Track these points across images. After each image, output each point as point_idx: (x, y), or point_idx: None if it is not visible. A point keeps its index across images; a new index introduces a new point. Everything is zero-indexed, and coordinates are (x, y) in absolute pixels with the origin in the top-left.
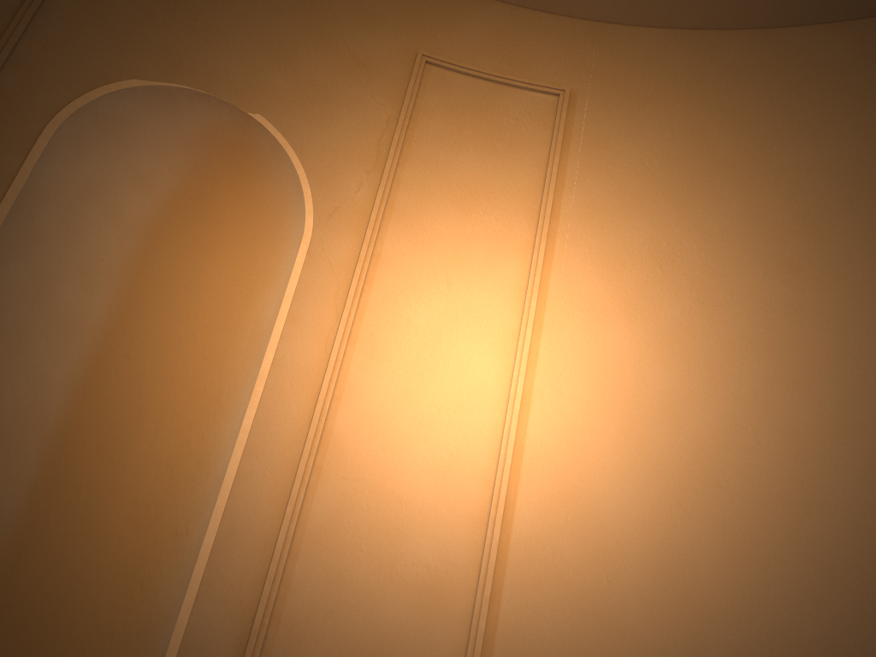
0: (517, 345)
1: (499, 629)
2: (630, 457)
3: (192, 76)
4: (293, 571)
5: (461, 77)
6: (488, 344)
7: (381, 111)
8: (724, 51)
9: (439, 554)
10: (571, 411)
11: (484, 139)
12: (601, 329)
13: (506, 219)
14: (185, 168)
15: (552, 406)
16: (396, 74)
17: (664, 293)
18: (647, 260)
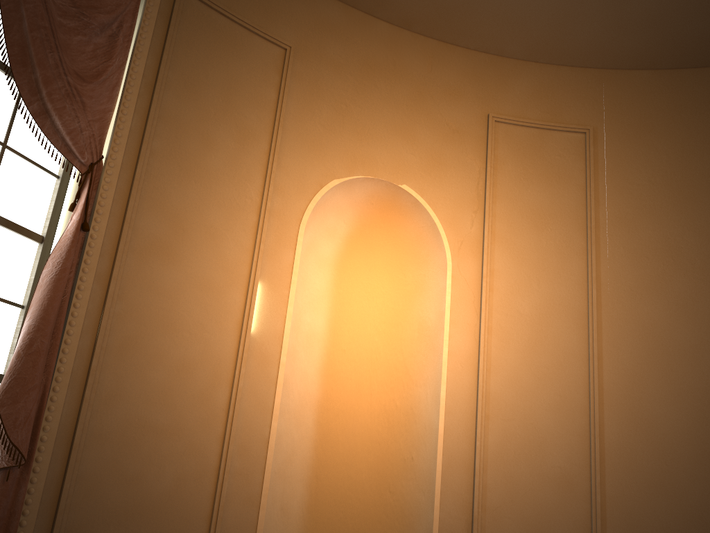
0: (587, 320)
1: (607, 499)
2: (669, 387)
3: (363, 167)
4: (486, 479)
5: (518, 128)
6: (570, 321)
7: (474, 165)
8: (695, 86)
9: (565, 459)
10: (628, 361)
11: (541, 173)
12: (639, 304)
13: (565, 232)
14: (353, 220)
15: (616, 359)
16: (477, 134)
17: (676, 275)
18: (662, 252)
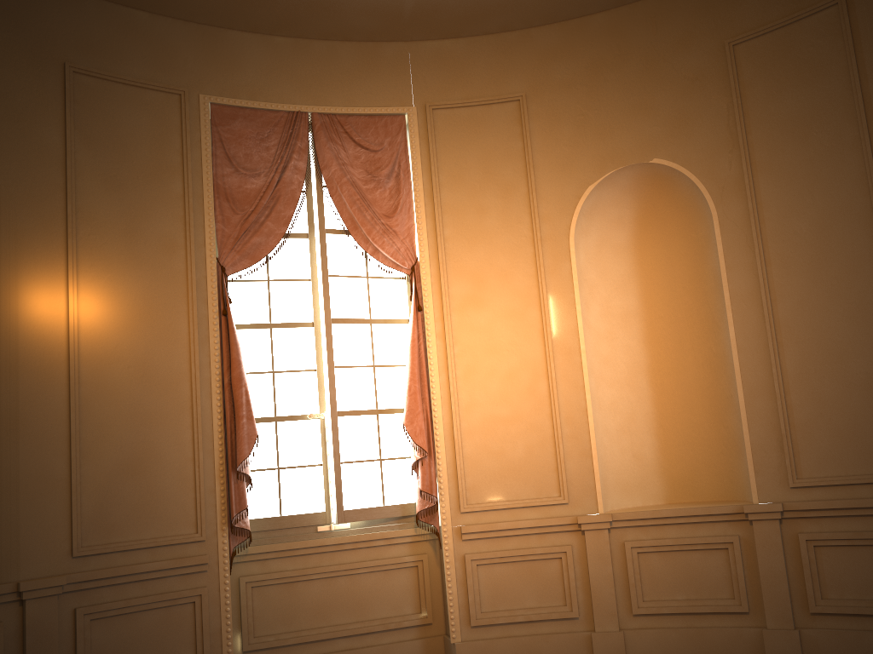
0: None
1: None
2: None
3: (612, 163)
4: (790, 399)
5: (761, 39)
6: (854, 223)
7: (720, 103)
8: None
9: (870, 364)
10: None
11: (795, 76)
12: None
13: (833, 129)
14: (633, 202)
15: None
16: (718, 70)
17: None
18: None
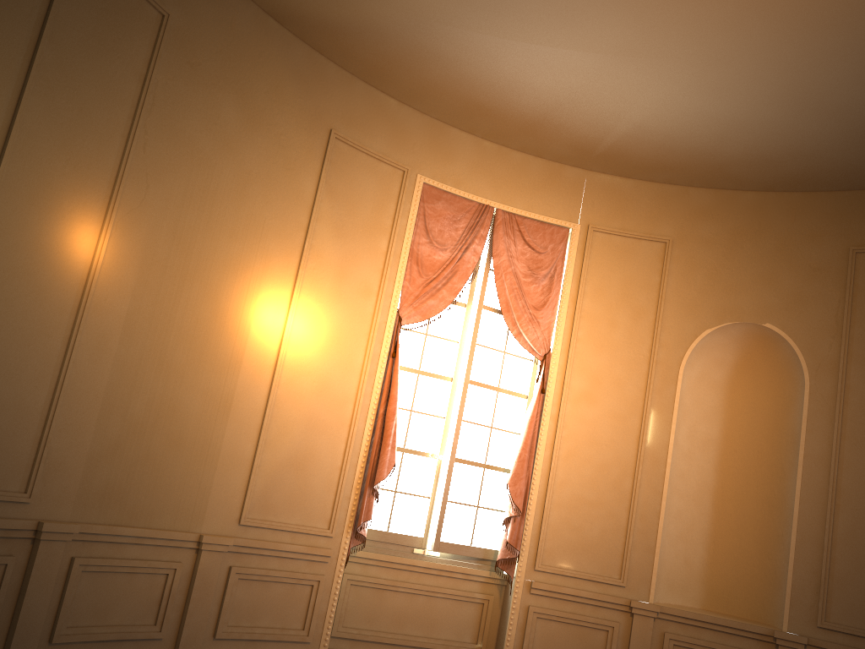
0: None
1: None
2: None
3: (730, 316)
4: (835, 554)
5: None
6: None
7: (834, 295)
8: None
9: None
10: None
11: None
12: None
13: None
14: (737, 350)
15: None
16: (838, 268)
17: None
18: None
